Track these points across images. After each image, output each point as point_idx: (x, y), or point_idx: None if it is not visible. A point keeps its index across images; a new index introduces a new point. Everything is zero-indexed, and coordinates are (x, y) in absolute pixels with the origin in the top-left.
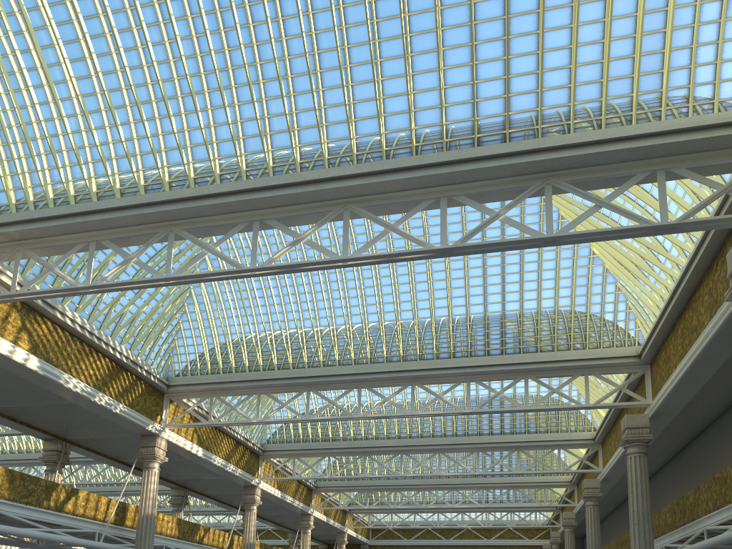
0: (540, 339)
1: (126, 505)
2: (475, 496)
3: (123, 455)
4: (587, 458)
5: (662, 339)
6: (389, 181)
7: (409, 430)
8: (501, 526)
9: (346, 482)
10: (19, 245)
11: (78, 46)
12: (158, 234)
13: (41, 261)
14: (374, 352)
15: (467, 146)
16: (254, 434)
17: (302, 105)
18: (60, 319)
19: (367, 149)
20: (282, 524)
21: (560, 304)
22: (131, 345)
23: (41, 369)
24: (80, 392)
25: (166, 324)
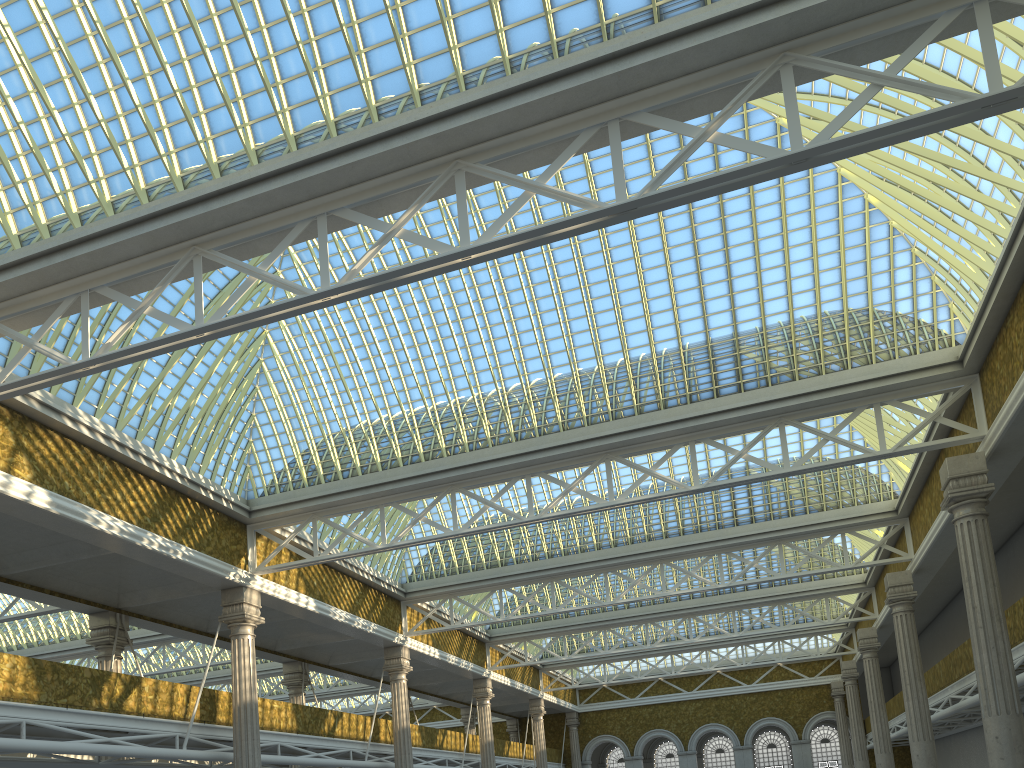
0: (796, 359)
1: (214, 692)
2: (722, 623)
3: (206, 623)
4: (887, 542)
5: (996, 325)
6: (521, 108)
7: (612, 535)
8: (766, 663)
9: (531, 625)
10: None
11: None
12: (177, 264)
13: (14, 335)
14: (543, 417)
15: (643, 26)
16: (388, 571)
17: (366, 8)
18: (72, 429)
19: (479, 63)
20: (449, 697)
21: (823, 299)
22: (187, 458)
23: (54, 507)
24: (119, 534)
25: (234, 420)
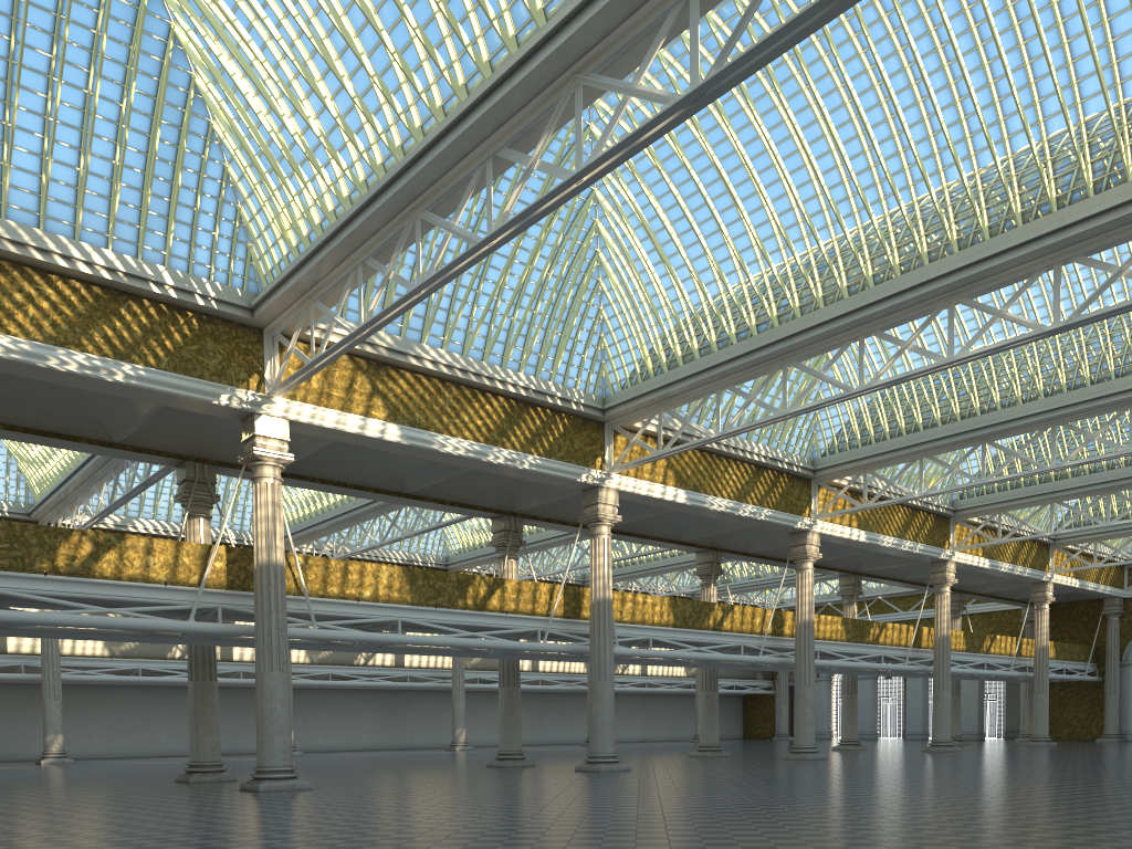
0: None
1: (579, 590)
2: None
3: None
4: None
5: None
6: (603, 11)
7: (1065, 376)
8: None
9: (1009, 493)
10: (310, 298)
11: (270, 8)
12: (404, 229)
13: (325, 311)
14: (877, 262)
15: None
16: (793, 448)
17: None
18: (417, 366)
19: None
20: (921, 582)
21: None
22: (536, 367)
23: (405, 439)
24: (464, 454)
25: (581, 319)
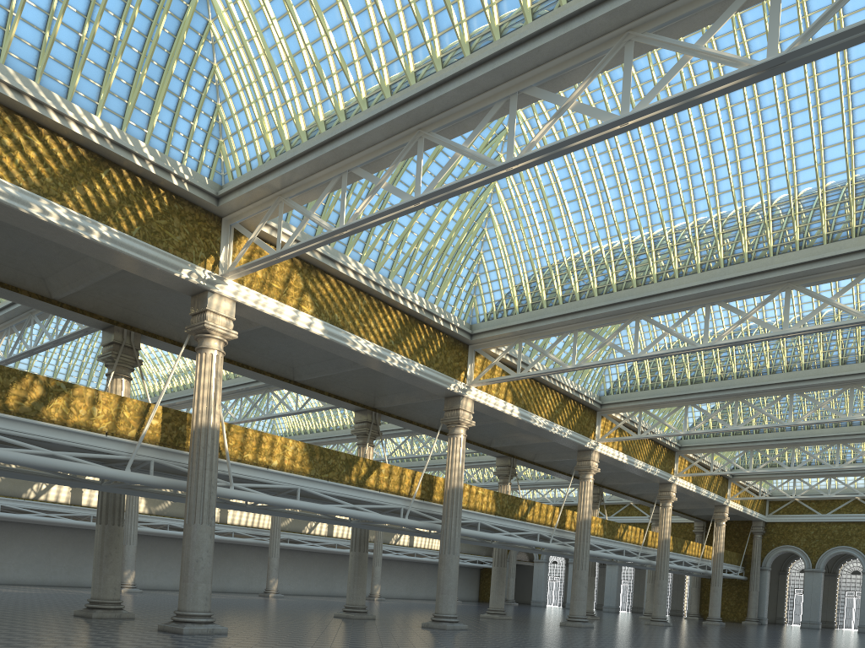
0: None
1: (433, 477)
2: None
3: (437, 422)
4: None
5: None
6: None
7: (804, 358)
8: None
9: (721, 438)
10: (281, 196)
11: None
12: (406, 146)
13: (299, 209)
14: (729, 249)
15: None
16: (588, 385)
17: None
18: (342, 274)
19: None
20: (639, 496)
21: None
22: (426, 292)
23: (326, 334)
24: (369, 354)
25: (465, 258)
